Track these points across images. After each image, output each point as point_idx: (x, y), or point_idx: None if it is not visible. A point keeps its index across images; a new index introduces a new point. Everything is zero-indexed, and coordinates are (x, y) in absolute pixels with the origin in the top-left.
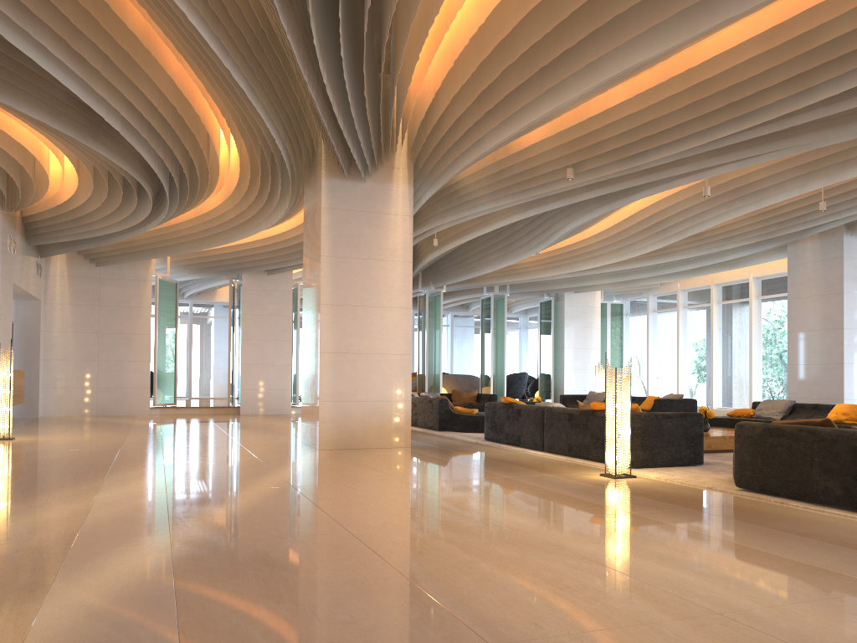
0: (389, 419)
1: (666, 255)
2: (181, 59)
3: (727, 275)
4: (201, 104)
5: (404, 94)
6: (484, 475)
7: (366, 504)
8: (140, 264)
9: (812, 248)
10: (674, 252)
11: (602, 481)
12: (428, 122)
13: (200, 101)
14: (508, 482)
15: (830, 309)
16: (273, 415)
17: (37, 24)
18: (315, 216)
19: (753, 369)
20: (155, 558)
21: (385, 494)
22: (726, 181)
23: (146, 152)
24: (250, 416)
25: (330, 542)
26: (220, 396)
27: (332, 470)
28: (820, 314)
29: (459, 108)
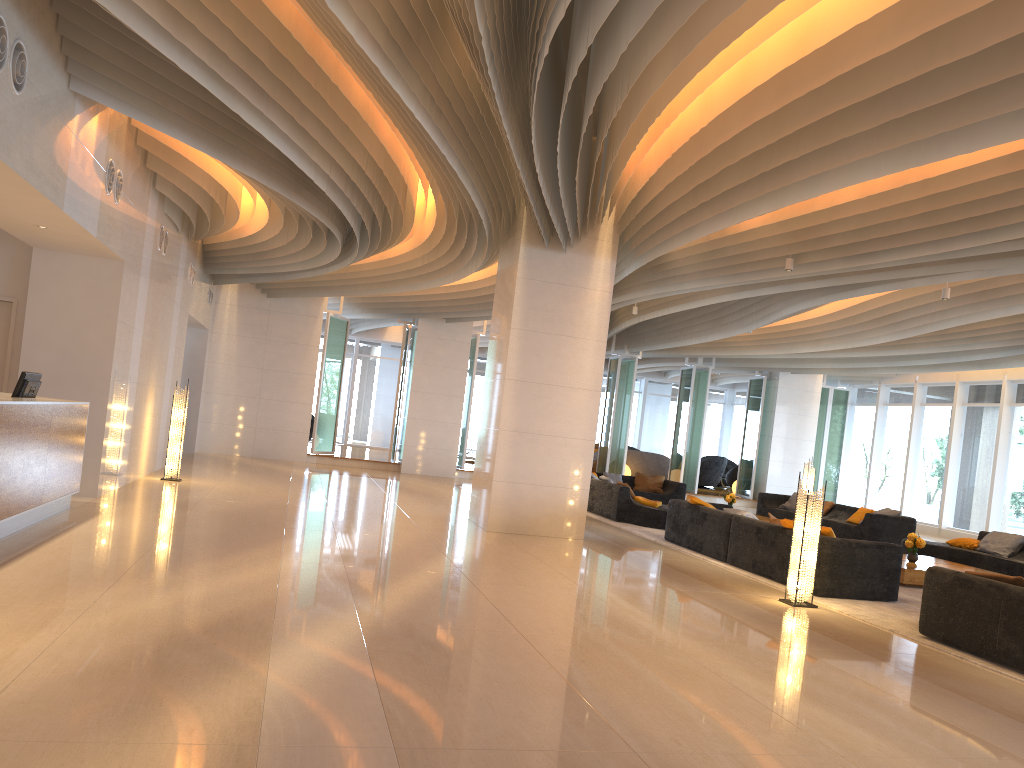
0: (564, 507)
1: (901, 347)
2: (395, 129)
3: (977, 374)
4: (406, 164)
5: (617, 173)
6: (657, 585)
7: (534, 603)
8: (312, 298)
9: None
10: (910, 345)
11: (778, 608)
12: (639, 200)
13: (406, 162)
14: (680, 596)
15: None
16: (435, 478)
17: (270, 103)
18: (508, 283)
19: (995, 488)
20: (349, 635)
21: (554, 594)
22: (972, 282)
23: (346, 208)
24: (412, 476)
25: (501, 639)
26: (378, 446)
27: (501, 559)
28: None
29: (674, 194)
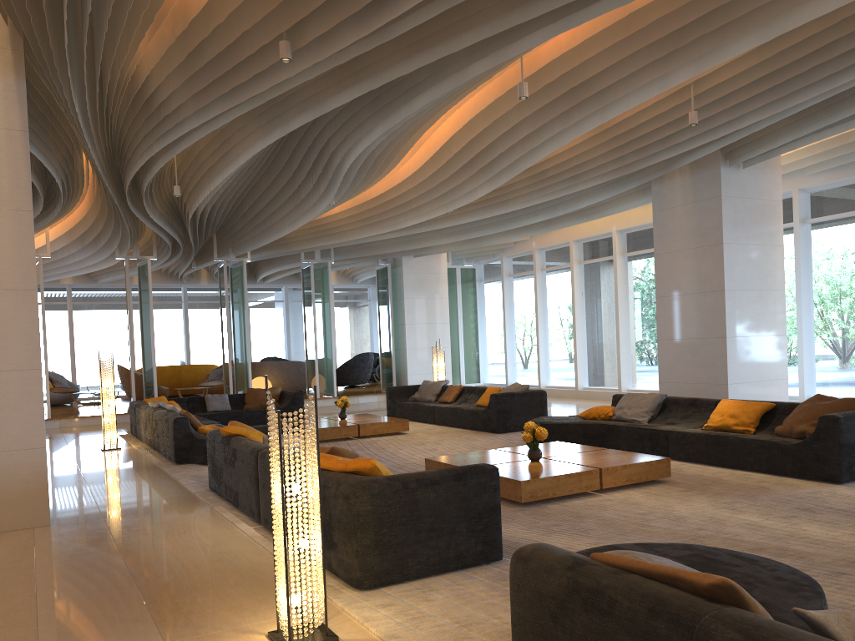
0: (3, 483)
1: (505, 204)
2: None
3: (588, 229)
4: None
5: None
6: None
7: None
8: None
9: (682, 186)
10: (514, 199)
11: None
12: None
13: None
14: None
15: (707, 266)
16: None
17: None
18: None
19: (621, 341)
20: None
21: None
22: (556, 78)
23: None
24: None
25: None
26: None
27: None
28: (695, 273)
29: None
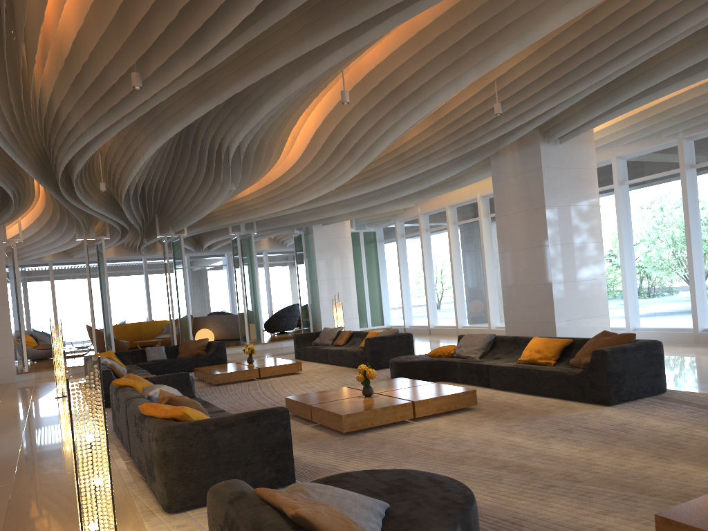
0: None
1: (378, 181)
2: None
3: (458, 196)
4: None
5: None
6: None
7: None
8: None
9: (512, 160)
10: (384, 177)
11: None
12: None
13: None
14: None
15: (535, 225)
16: None
17: None
18: None
19: (489, 287)
20: None
21: None
22: (377, 84)
23: None
24: None
25: None
26: None
27: None
28: (526, 231)
29: None
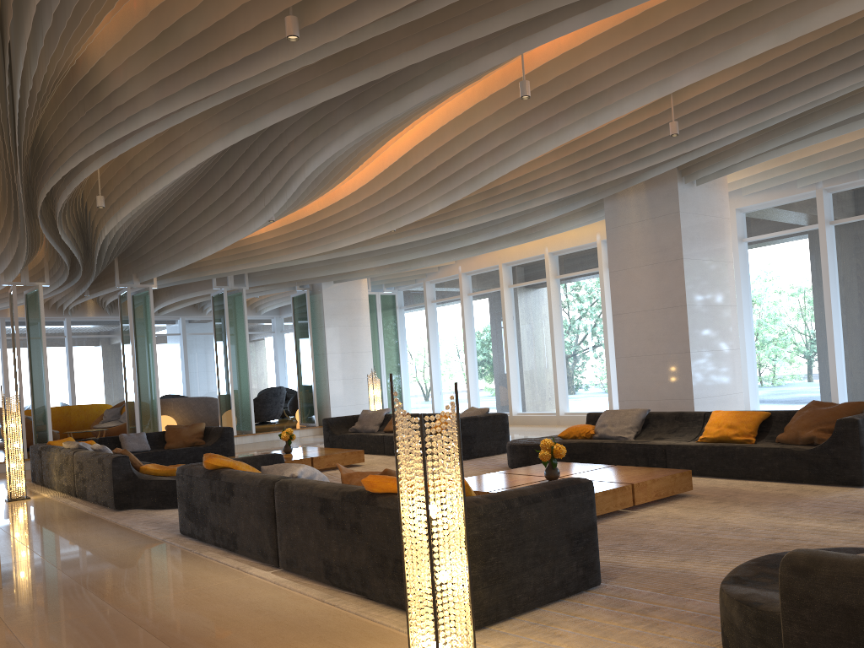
0: None
1: (450, 223)
2: None
3: (518, 252)
4: None
5: None
6: None
7: None
8: None
9: (637, 203)
10: (460, 217)
11: None
12: None
13: None
14: None
15: (667, 281)
16: None
17: None
18: None
19: (557, 364)
20: None
21: None
22: (548, 81)
23: None
24: None
25: None
26: None
27: None
28: (654, 289)
29: None
